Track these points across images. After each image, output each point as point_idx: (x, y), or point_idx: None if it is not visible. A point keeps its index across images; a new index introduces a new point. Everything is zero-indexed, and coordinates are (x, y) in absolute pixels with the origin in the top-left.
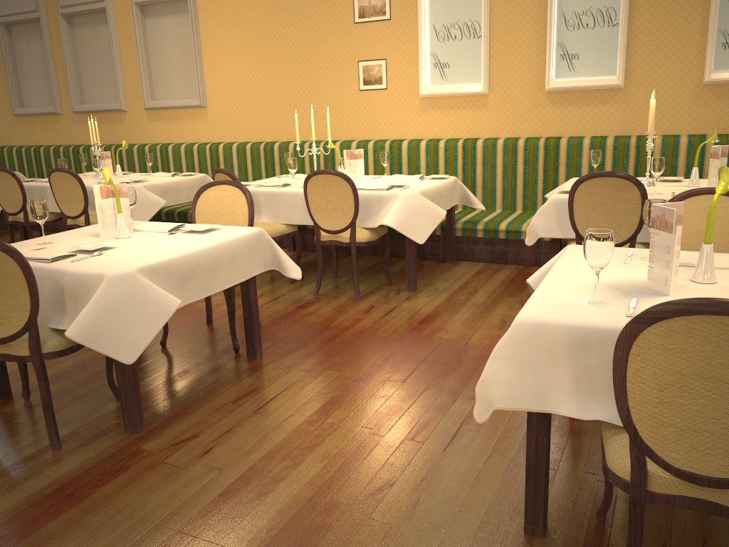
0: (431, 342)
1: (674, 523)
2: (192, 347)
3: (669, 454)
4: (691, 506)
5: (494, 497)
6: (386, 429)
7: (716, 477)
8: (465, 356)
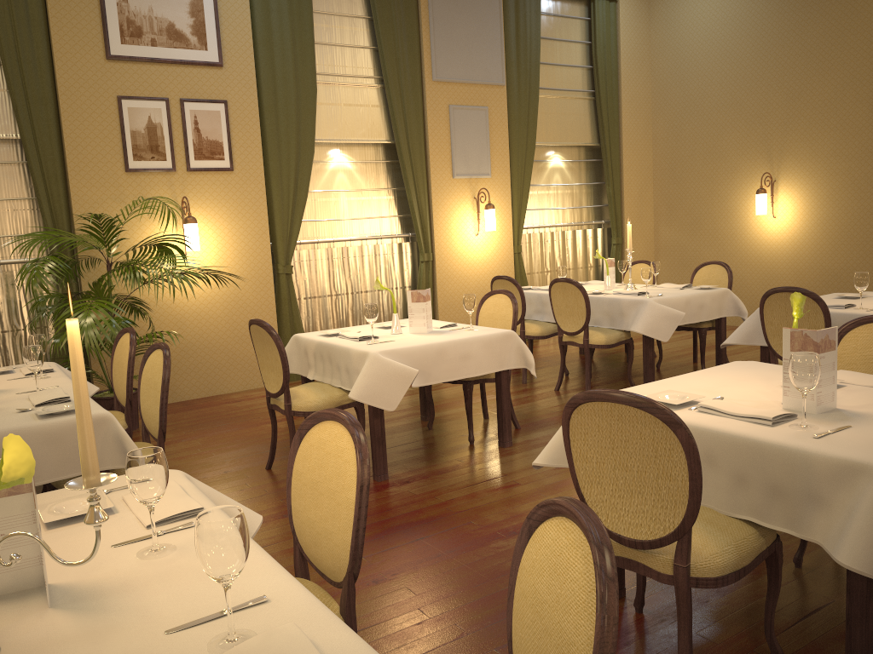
0: (374, 560)
1: (442, 439)
2: (718, 644)
3: None
4: None
5: (507, 456)
6: (529, 491)
7: None
8: (372, 534)
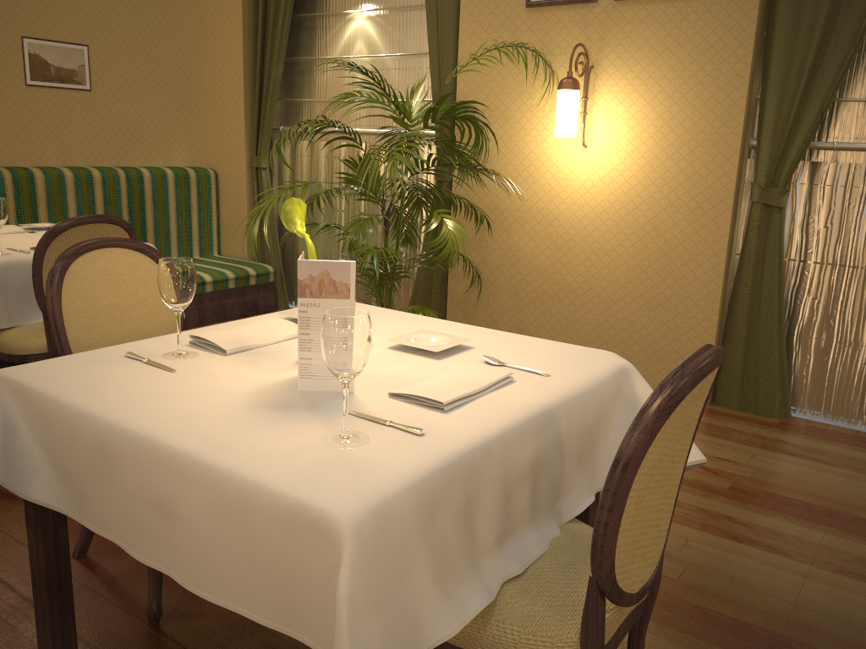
0: None
1: None
2: None
3: (630, 581)
4: (625, 631)
5: None
6: None
7: (651, 575)
8: None
